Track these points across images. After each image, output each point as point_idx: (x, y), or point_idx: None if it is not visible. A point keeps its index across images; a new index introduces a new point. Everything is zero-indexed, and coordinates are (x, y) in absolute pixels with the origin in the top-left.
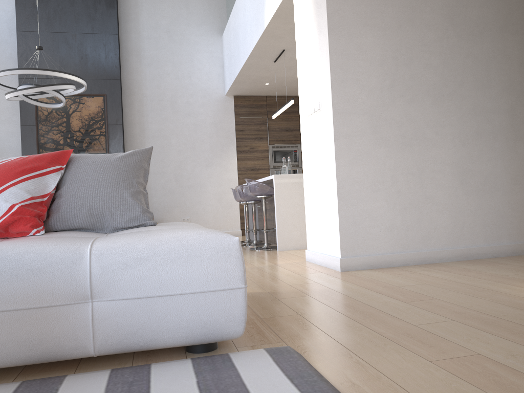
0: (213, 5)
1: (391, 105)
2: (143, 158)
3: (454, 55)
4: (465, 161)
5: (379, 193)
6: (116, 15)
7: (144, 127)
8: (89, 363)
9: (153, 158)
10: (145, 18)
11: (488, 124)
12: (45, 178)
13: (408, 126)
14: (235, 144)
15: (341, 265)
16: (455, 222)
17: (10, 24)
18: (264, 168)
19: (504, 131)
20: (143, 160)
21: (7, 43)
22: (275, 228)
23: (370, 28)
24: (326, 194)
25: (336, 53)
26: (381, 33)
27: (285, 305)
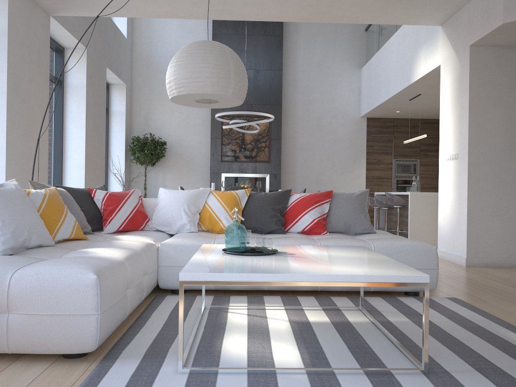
0: (355, 44)
1: (509, 159)
2: (366, 196)
3: None
4: None
5: (496, 217)
6: (282, 55)
7: (295, 141)
8: (364, 294)
9: (301, 165)
10: (301, 55)
11: None
12: (323, 205)
13: None
14: (365, 156)
15: (466, 262)
16: None
17: None
18: (388, 177)
19: None
20: (366, 197)
21: None
22: (404, 230)
23: (498, 108)
24: (457, 215)
25: (473, 124)
26: (506, 111)
27: (440, 281)
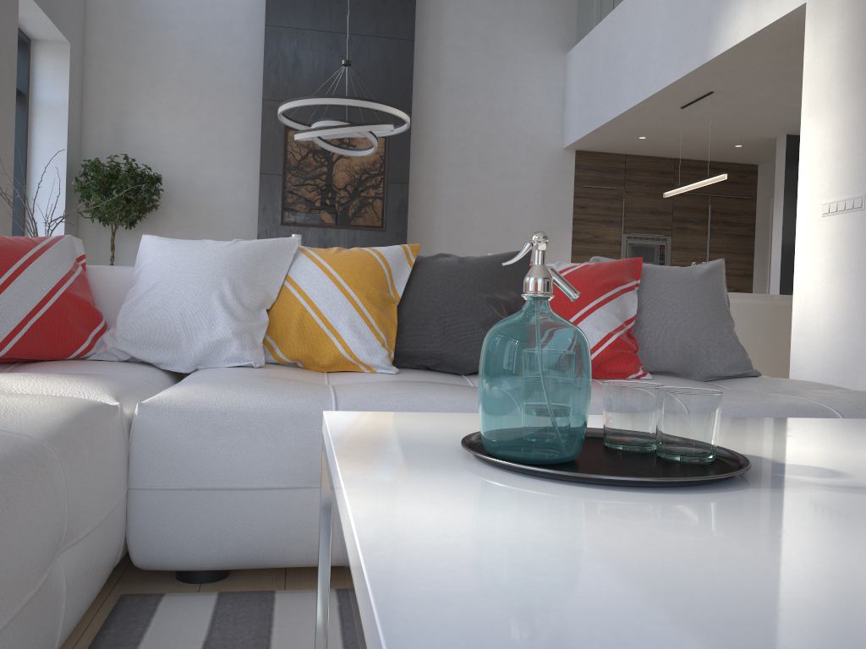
0: (557, 3)
1: None
2: (723, 276)
3: None
4: None
5: None
6: (415, 10)
7: (435, 189)
8: None
9: (445, 240)
10: (451, 16)
11: None
12: (623, 297)
13: None
14: (571, 227)
15: None
16: None
17: (250, 12)
18: None
19: None
20: (724, 279)
21: (244, 42)
22: None
23: None
24: (858, 338)
25: None
26: None
27: None
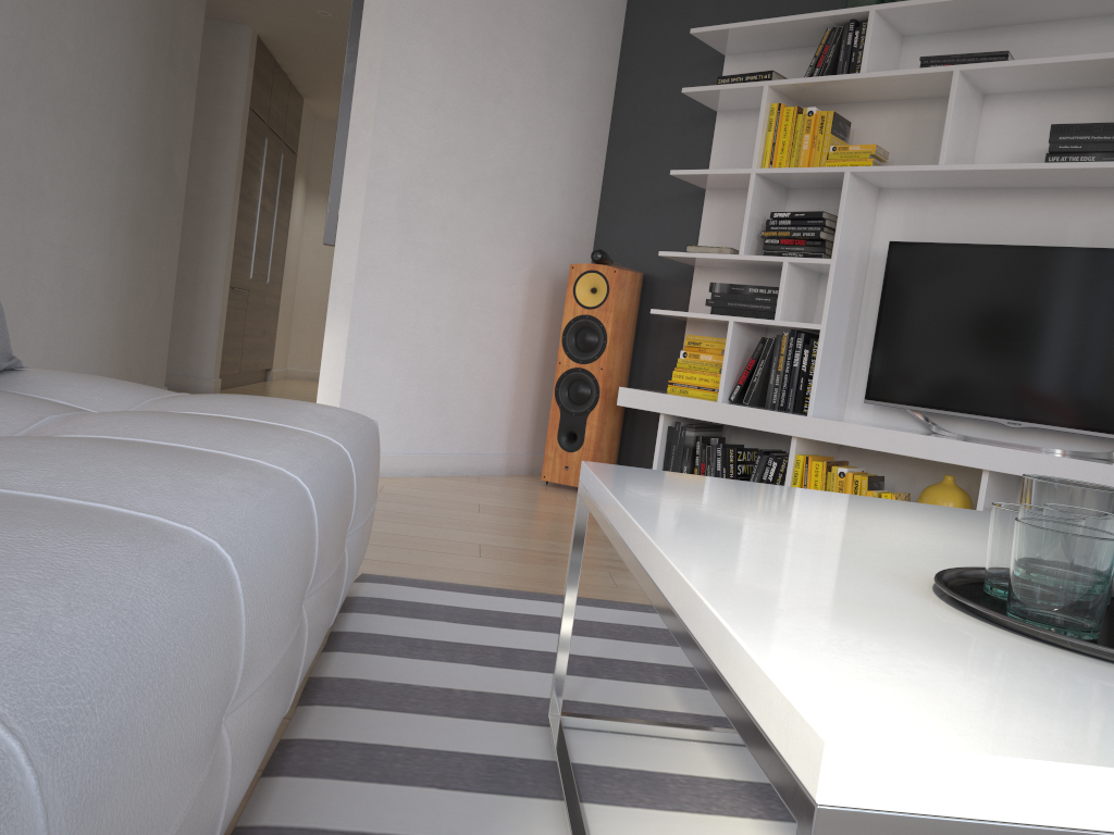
0: None
1: (14, 107)
2: None
3: (89, 43)
4: (72, 248)
5: None
6: None
7: None
8: None
9: None
10: None
11: (100, 187)
12: None
13: (27, 160)
14: None
15: None
16: (49, 357)
17: None
18: None
19: (112, 205)
20: None
21: None
22: None
23: None
24: None
25: None
26: None
27: None
